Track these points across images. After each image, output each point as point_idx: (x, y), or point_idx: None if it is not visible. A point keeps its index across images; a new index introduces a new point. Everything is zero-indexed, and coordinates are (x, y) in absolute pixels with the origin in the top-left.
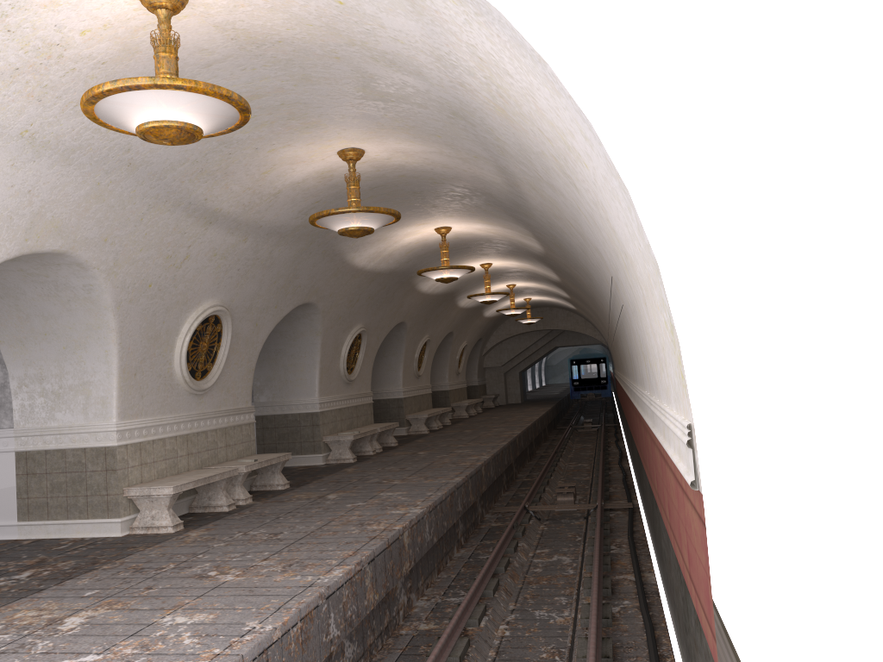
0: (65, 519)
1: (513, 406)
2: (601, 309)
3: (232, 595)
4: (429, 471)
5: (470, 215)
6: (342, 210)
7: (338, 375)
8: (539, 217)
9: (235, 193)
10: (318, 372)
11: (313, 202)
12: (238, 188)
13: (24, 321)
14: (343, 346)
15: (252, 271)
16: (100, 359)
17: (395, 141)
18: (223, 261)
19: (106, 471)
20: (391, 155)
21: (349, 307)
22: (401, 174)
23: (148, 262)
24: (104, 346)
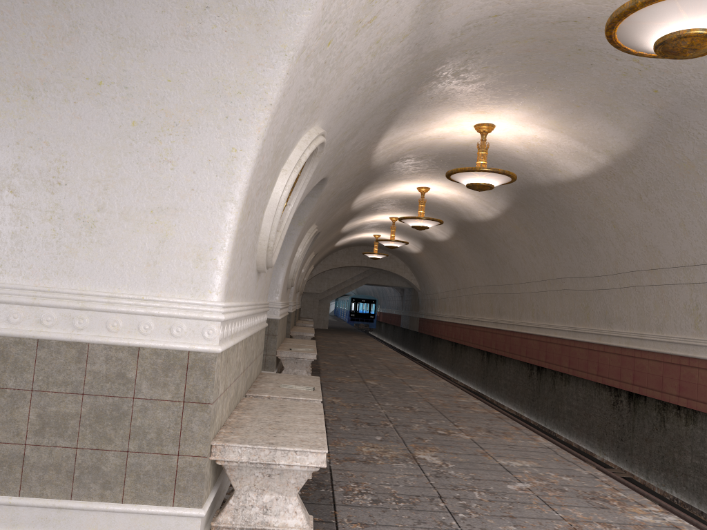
0: (63, 497)
1: (329, 332)
2: (599, 254)
3: None
4: (464, 419)
5: (561, 110)
6: None
7: (288, 278)
8: None
9: None
10: (285, 271)
11: (494, 13)
12: None
13: (60, 38)
14: (300, 244)
15: (357, 100)
16: (212, 165)
17: None
18: (368, 61)
19: (183, 405)
20: None
21: (327, 199)
22: None
23: None
24: (233, 139)
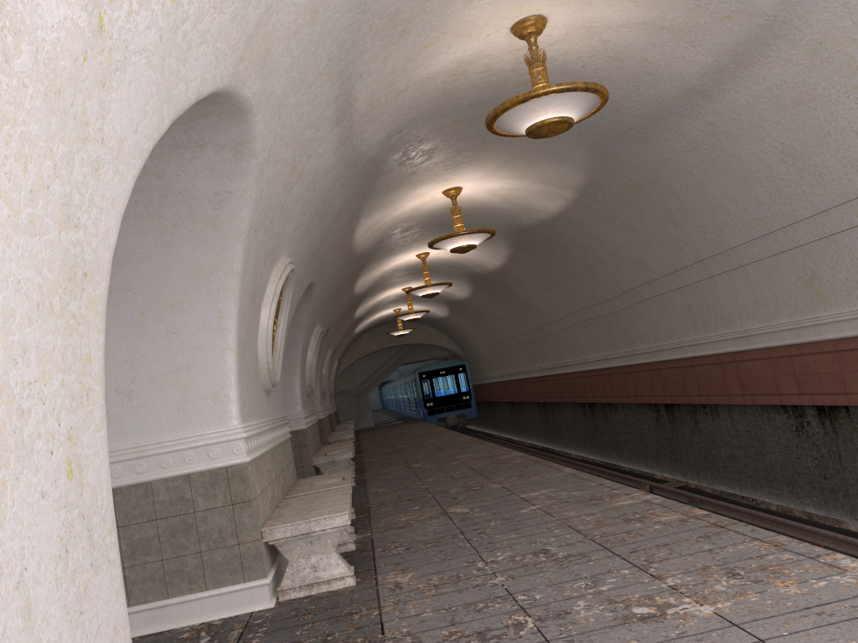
0: (162, 598)
1: (376, 428)
2: (603, 278)
3: (815, 626)
4: (500, 472)
5: (513, 163)
6: (567, 86)
7: (305, 385)
8: (688, 131)
9: (381, 76)
10: (299, 379)
11: (409, 119)
12: (389, 66)
13: None
14: (308, 349)
15: (314, 220)
16: (207, 327)
17: (609, 2)
18: (310, 195)
19: (232, 507)
20: (564, 36)
21: (322, 298)
22: (527, 80)
23: (282, 168)
24: (217, 304)
